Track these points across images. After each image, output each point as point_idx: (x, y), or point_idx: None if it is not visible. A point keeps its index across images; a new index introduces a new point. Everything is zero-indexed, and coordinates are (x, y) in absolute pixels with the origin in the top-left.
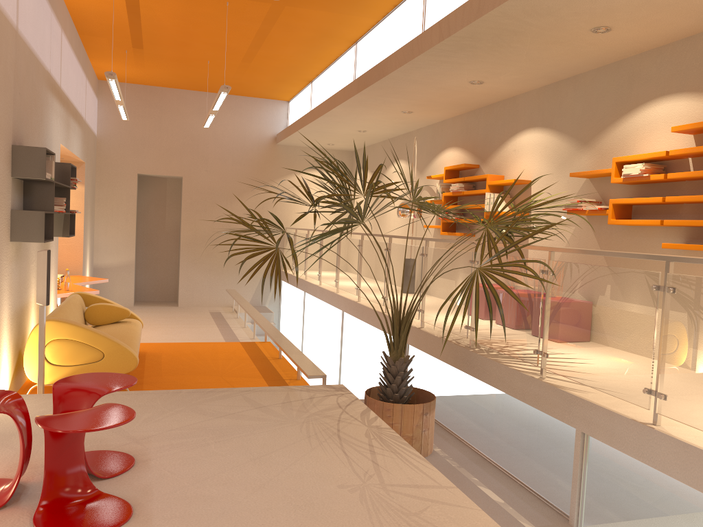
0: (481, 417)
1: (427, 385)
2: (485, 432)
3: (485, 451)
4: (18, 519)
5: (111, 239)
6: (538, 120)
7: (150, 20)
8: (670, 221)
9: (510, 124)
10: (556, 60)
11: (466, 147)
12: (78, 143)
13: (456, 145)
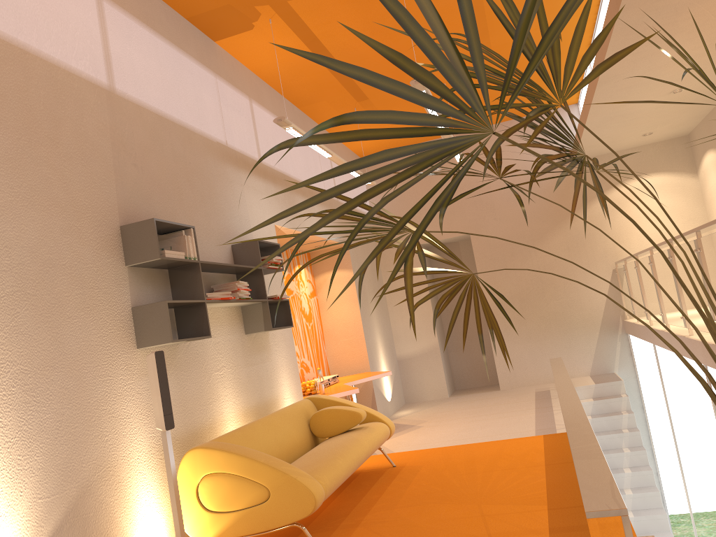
0: None
1: None
2: None
3: None
4: None
5: (408, 324)
6: None
7: (344, 54)
8: None
9: None
10: None
11: None
12: None
13: None
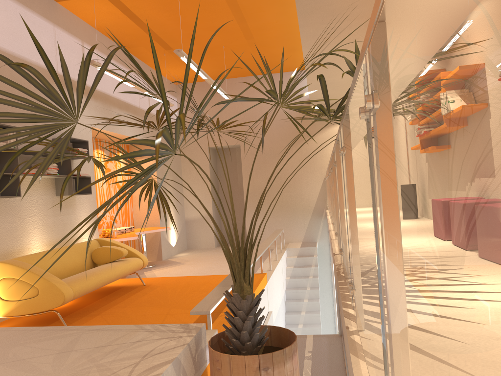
0: None
1: None
2: None
3: None
4: None
5: (195, 198)
6: None
7: (150, 20)
8: None
9: None
10: None
11: None
12: (136, 128)
13: None
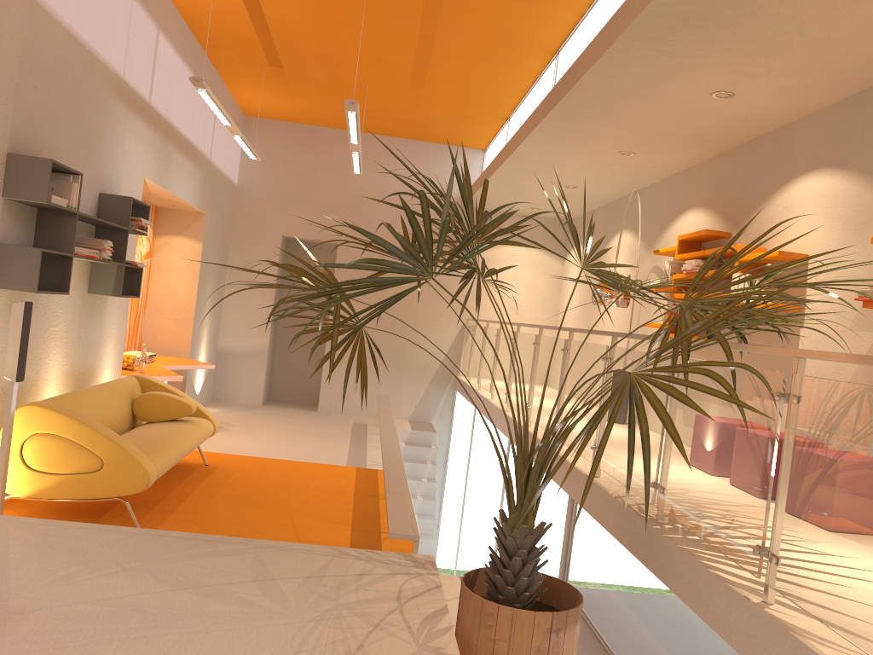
0: (662, 651)
1: (594, 574)
2: None
3: None
4: None
5: (242, 316)
6: (826, 157)
7: (278, 22)
8: None
9: (781, 167)
10: (854, 42)
11: (714, 207)
12: (191, 185)
13: (699, 205)
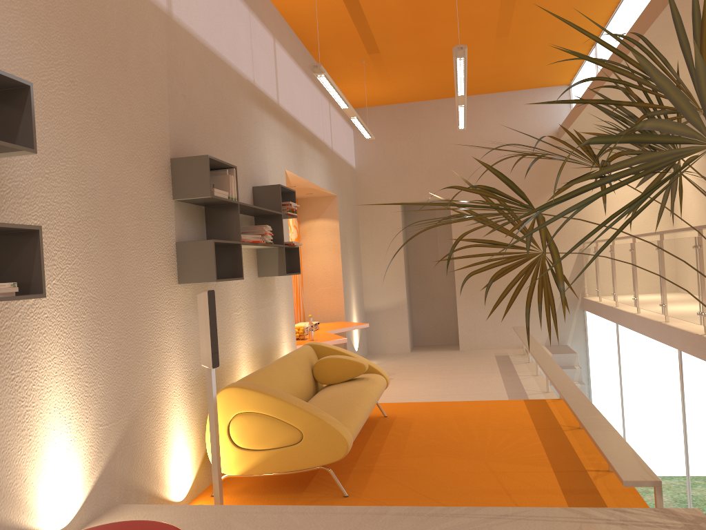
0: None
1: None
2: None
3: None
4: None
5: (379, 278)
6: None
7: (372, 5)
8: None
9: None
10: None
11: None
12: (321, 172)
13: None
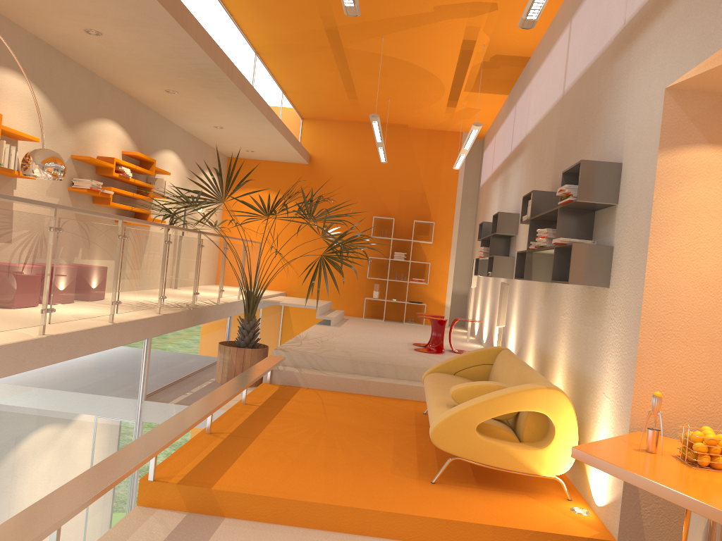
0: (199, 348)
1: (166, 362)
2: (199, 355)
3: (199, 367)
4: (445, 348)
5: None
6: (28, 70)
7: None
8: (135, 208)
9: None
10: (124, 68)
11: None
12: None
13: None
